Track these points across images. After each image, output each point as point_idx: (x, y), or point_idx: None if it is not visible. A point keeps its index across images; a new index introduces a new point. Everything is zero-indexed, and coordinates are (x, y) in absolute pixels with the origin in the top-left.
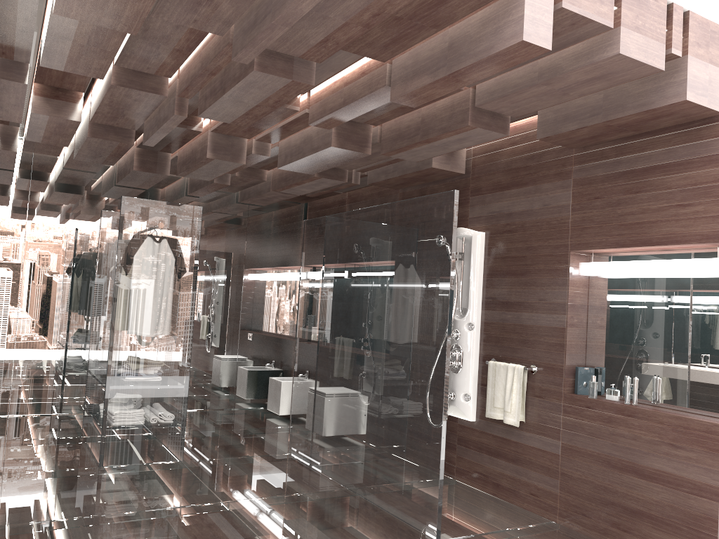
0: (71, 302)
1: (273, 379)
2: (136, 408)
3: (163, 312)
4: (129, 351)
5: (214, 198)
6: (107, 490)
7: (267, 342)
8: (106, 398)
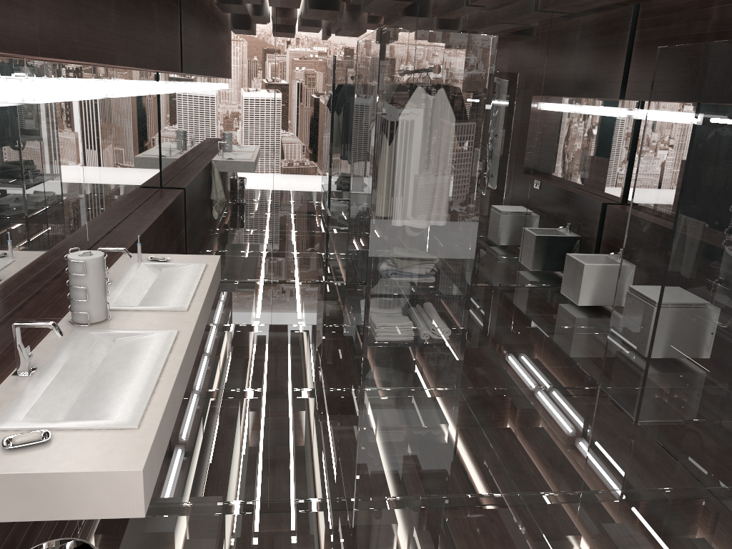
0: (330, 155)
1: (572, 257)
2: (403, 323)
3: (438, 198)
4: (394, 251)
5: (504, 7)
6: (369, 442)
7: (565, 205)
8: (366, 309)
